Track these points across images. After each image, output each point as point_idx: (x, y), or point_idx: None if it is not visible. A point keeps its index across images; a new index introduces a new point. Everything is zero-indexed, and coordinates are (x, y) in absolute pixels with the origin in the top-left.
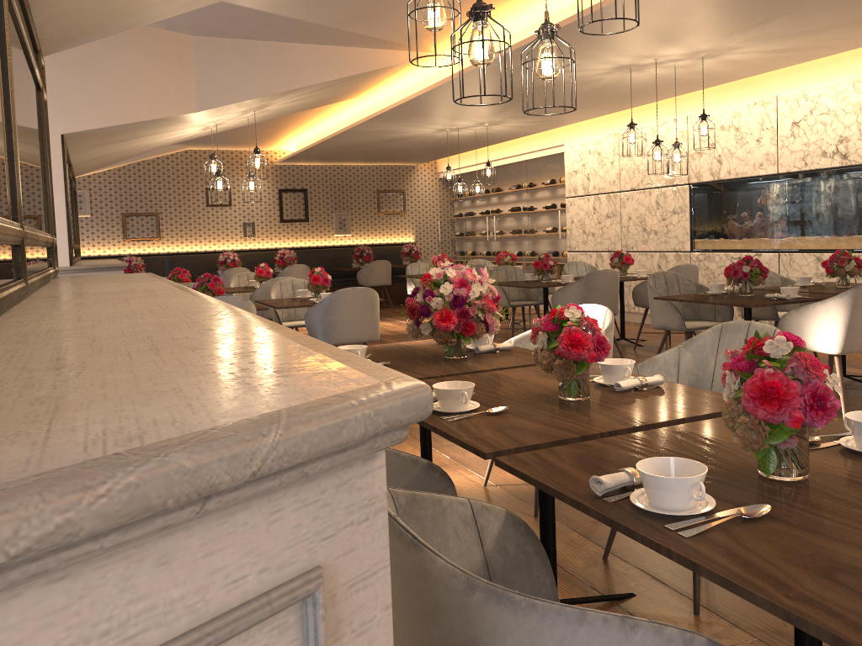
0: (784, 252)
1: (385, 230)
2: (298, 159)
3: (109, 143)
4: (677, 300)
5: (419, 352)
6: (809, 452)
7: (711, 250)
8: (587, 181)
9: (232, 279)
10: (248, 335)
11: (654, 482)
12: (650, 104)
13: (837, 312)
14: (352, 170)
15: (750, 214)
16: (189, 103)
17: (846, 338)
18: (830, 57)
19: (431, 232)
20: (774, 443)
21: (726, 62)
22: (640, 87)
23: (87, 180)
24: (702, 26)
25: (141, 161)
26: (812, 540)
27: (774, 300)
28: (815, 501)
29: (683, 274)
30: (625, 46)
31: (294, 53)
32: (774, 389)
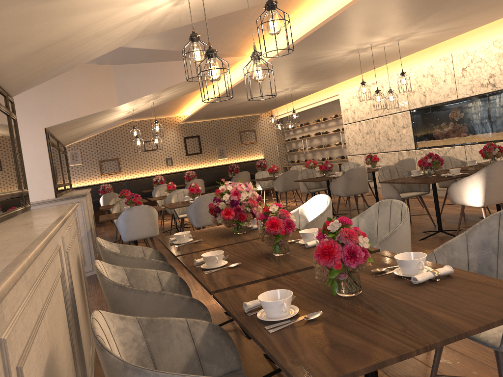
0: (467, 145)
1: (246, 153)
2: (191, 119)
3: (75, 127)
4: (391, 183)
5: (223, 231)
6: (375, 278)
7: (426, 147)
8: (353, 114)
9: (156, 192)
10: (3, 259)
11: (263, 304)
12: (382, 66)
13: (478, 182)
14: (224, 121)
15: (445, 124)
16: (113, 101)
17: (485, 196)
18: (478, 28)
19: (273, 151)
20: (332, 278)
21: (414, 40)
22: (369, 59)
23: (78, 144)
24: (388, 24)
25: (106, 131)
26: (331, 330)
27: (445, 178)
28: (352, 307)
29: (406, 164)
30: (349, 40)
31: (168, 67)
32: (327, 249)
